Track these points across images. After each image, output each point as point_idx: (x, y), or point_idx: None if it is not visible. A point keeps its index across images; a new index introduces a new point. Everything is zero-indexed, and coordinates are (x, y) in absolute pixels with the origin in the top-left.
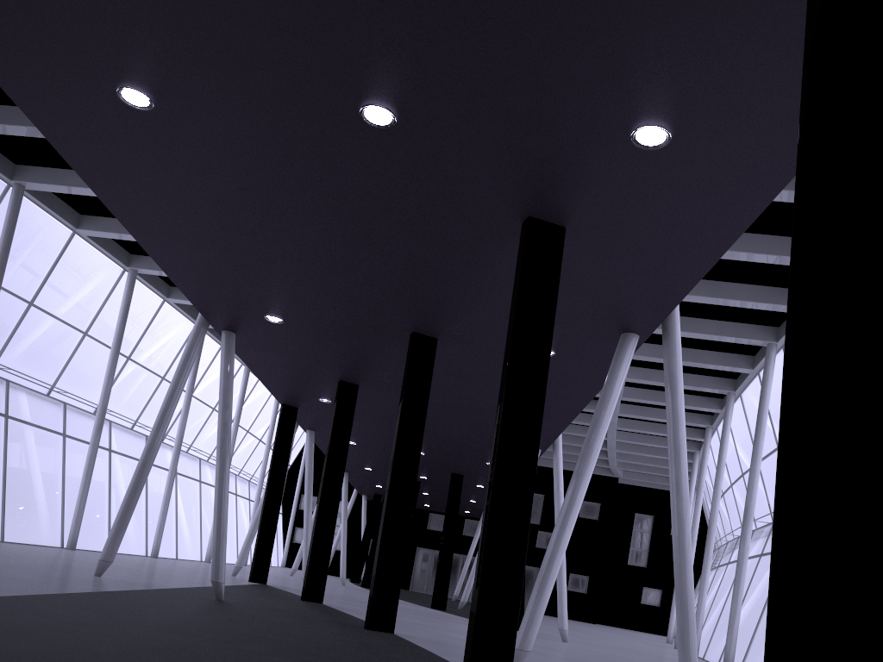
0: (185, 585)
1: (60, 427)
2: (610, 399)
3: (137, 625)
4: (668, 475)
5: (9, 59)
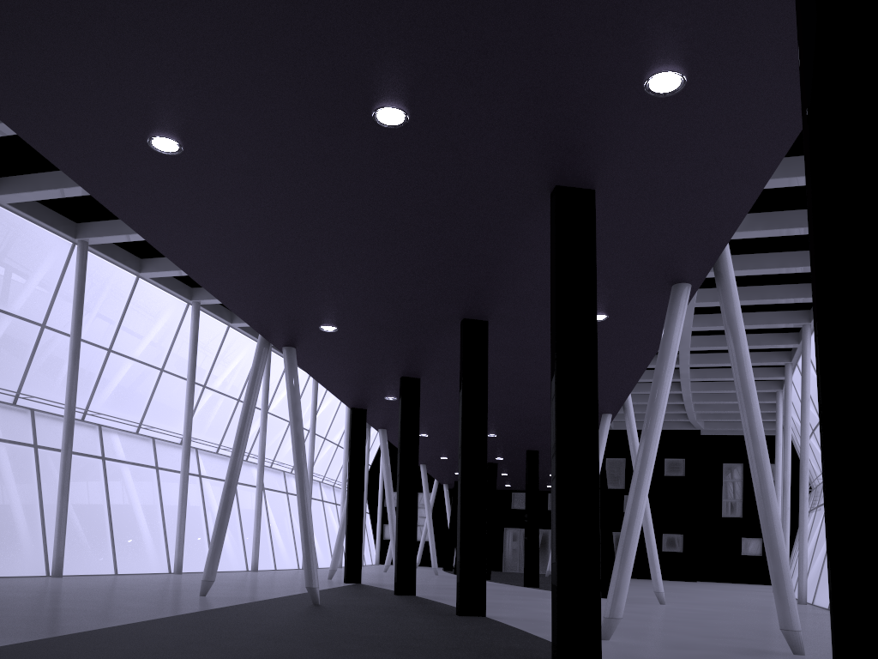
0: (284, 594)
1: (153, 460)
2: (669, 354)
3: (239, 638)
4: None
5: (50, 131)
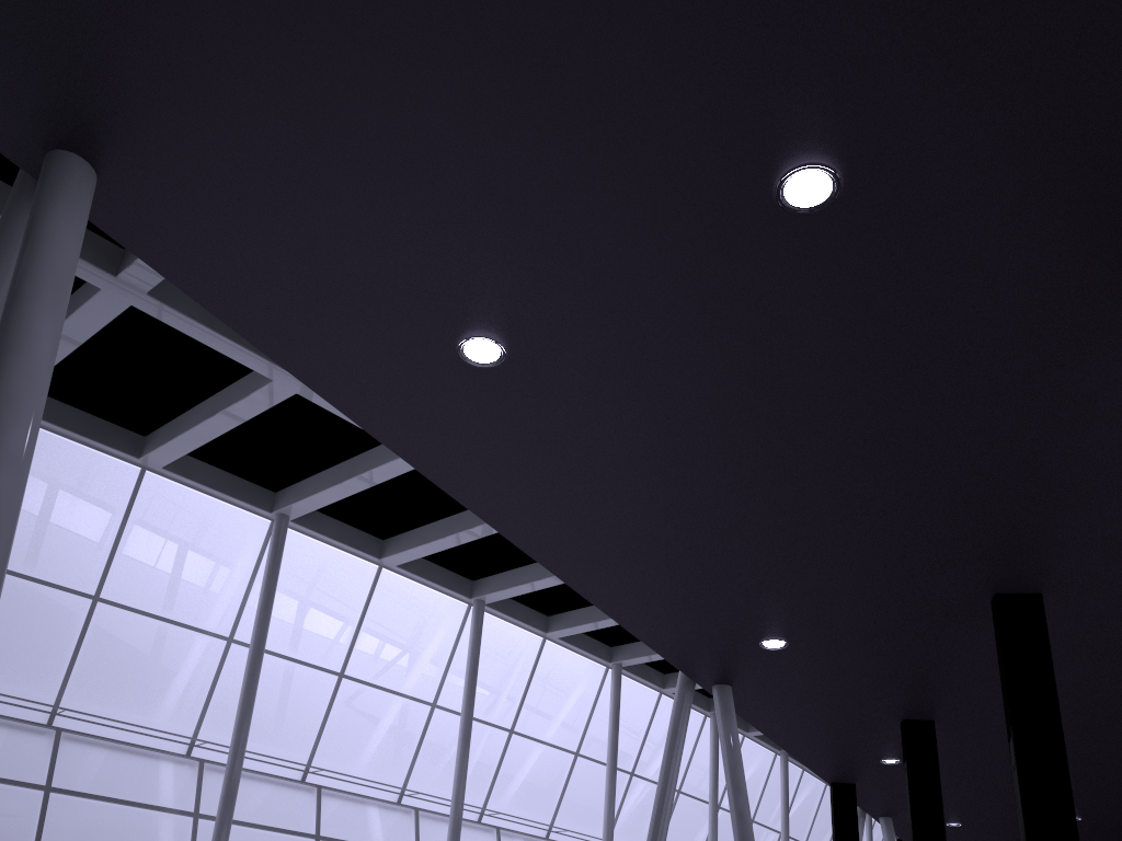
0: None
1: None
2: None
3: None
4: None
5: (338, 368)
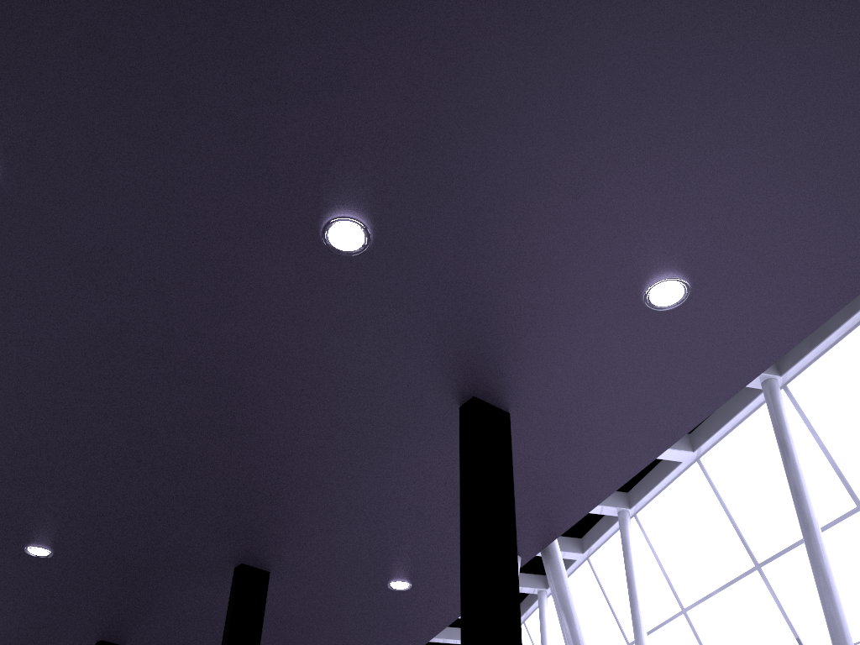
0: None
1: None
2: None
3: None
4: None
5: None
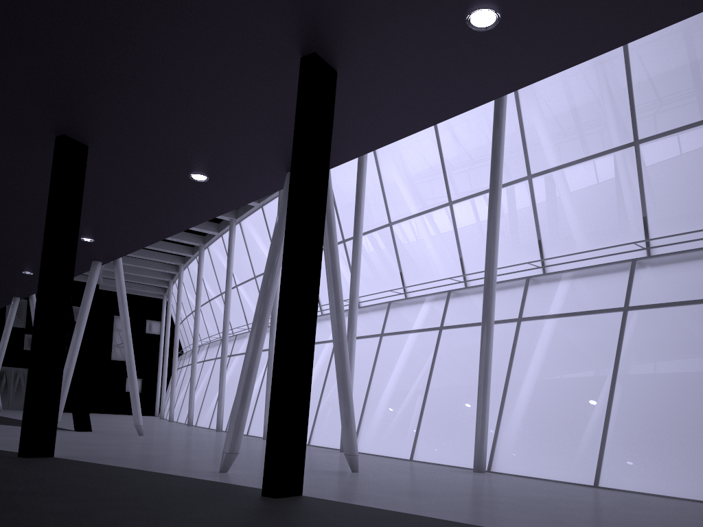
0: None
1: None
2: None
3: None
4: (147, 283)
5: None
